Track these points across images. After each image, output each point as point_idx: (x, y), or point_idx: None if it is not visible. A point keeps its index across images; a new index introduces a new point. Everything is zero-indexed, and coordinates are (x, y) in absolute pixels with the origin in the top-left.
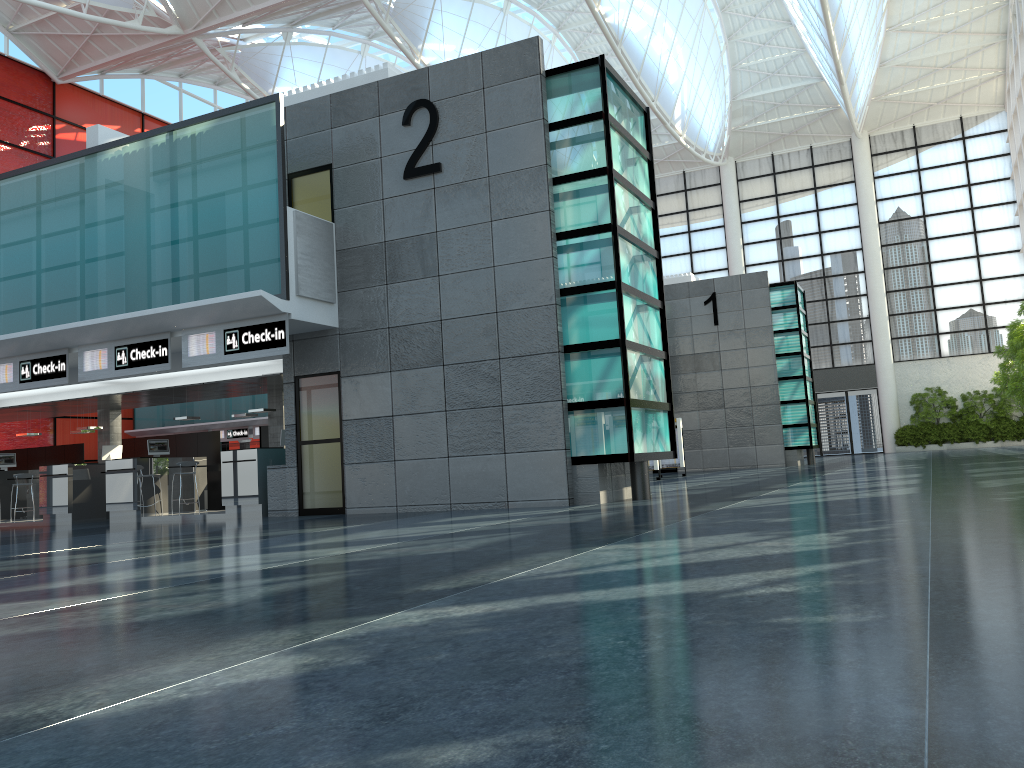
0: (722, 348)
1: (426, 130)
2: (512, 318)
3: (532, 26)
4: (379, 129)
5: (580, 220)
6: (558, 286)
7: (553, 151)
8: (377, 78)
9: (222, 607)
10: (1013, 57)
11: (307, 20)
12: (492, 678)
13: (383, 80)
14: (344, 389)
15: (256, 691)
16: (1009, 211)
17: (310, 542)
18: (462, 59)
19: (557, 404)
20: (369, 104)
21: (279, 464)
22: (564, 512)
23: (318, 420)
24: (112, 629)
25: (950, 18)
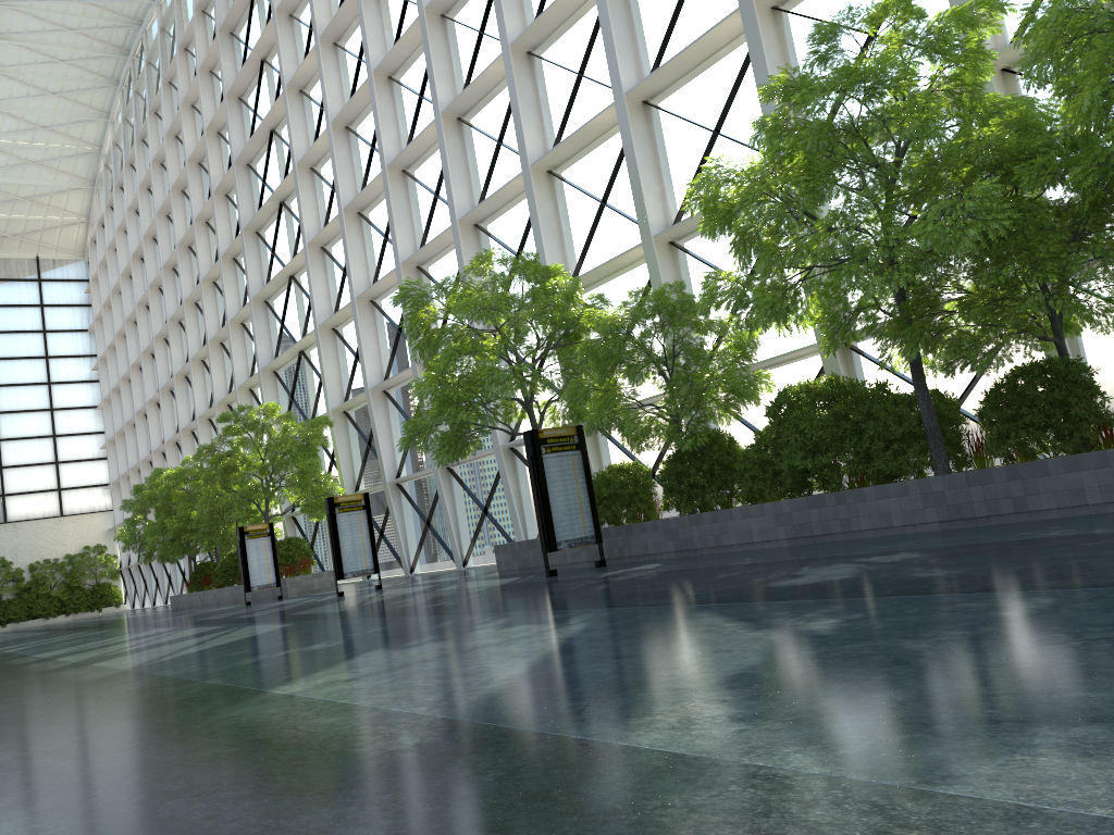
0: None
1: None
2: None
3: None
4: None
5: None
6: None
7: None
8: None
9: None
10: (105, 207)
11: None
12: None
13: None
14: None
15: None
16: (87, 364)
17: None
18: None
19: None
20: None
21: None
22: None
23: None
24: None
25: (40, 148)
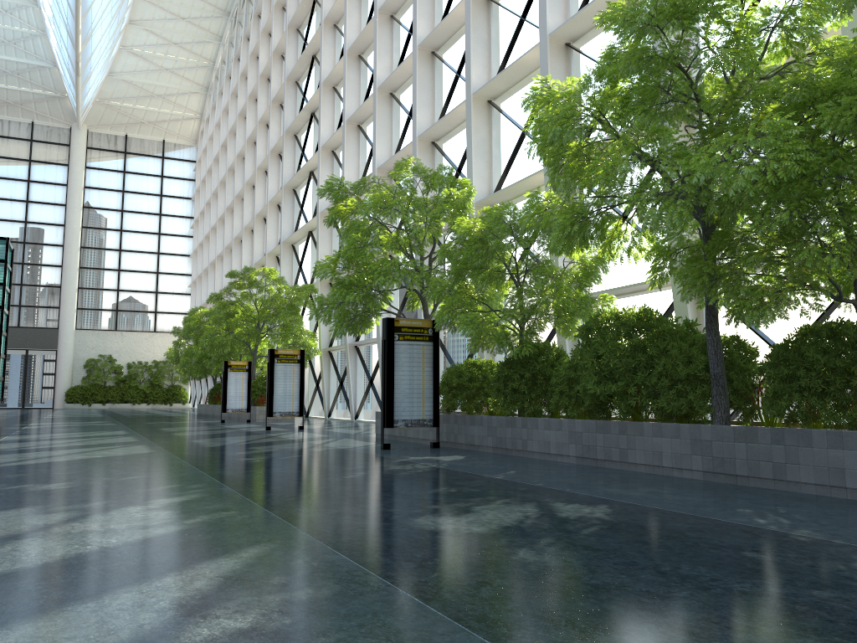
0: None
1: None
2: None
3: None
4: None
5: None
6: None
7: None
8: None
9: None
10: (211, 108)
11: None
12: None
13: None
14: None
15: None
16: (187, 224)
17: None
18: None
19: None
20: None
21: None
22: None
23: None
24: None
25: (171, 60)
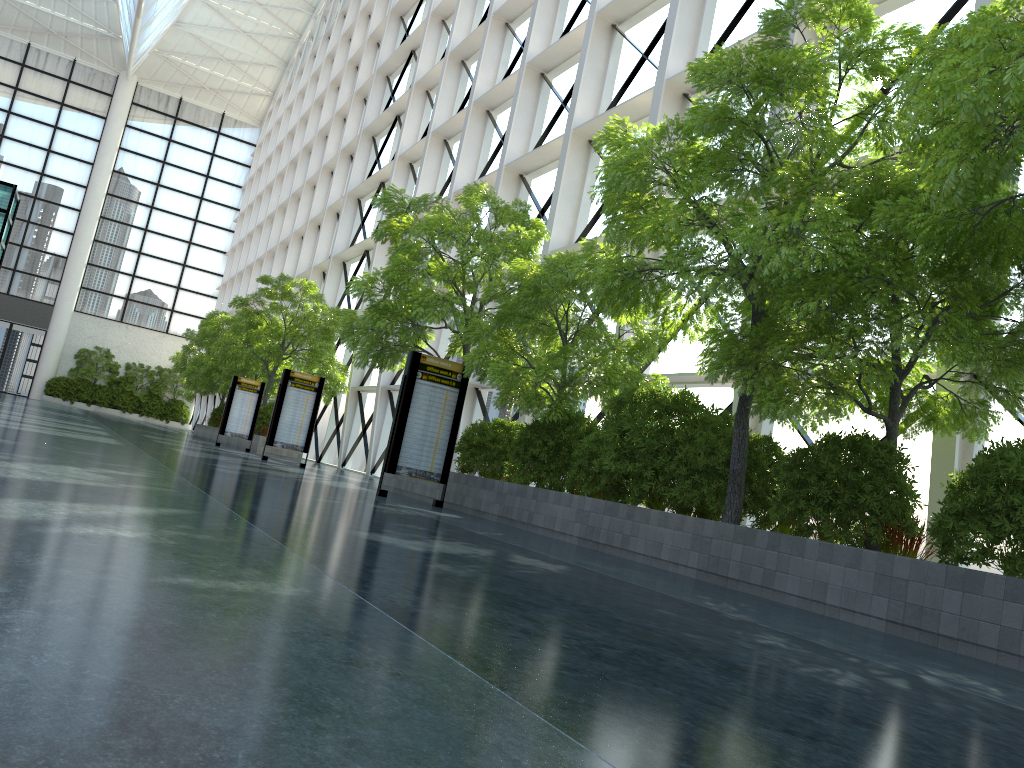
0: None
1: None
2: None
3: None
4: None
5: None
6: None
7: None
8: None
9: None
10: (286, 87)
11: None
12: None
13: None
14: None
15: None
16: (231, 215)
17: None
18: None
19: None
20: None
21: None
22: None
23: None
24: None
25: (252, 22)
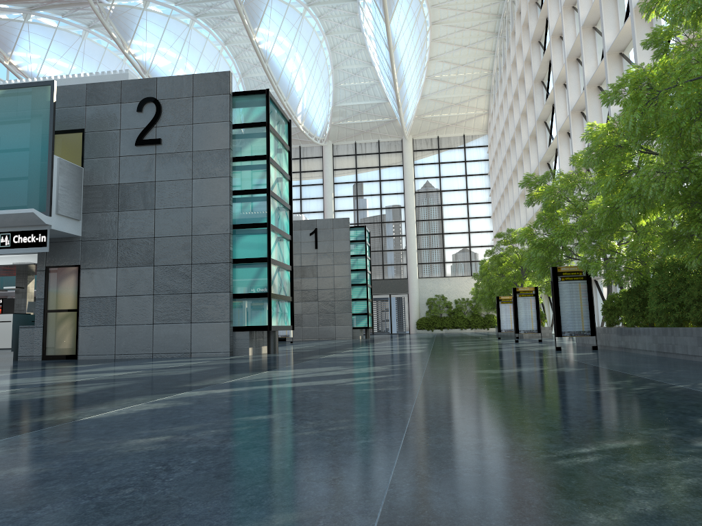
0: (319, 263)
1: (153, 117)
2: (201, 240)
3: (208, 39)
4: (120, 111)
5: (248, 184)
6: (232, 223)
7: (234, 141)
8: (121, 78)
9: (82, 393)
10: (493, 105)
11: (43, 8)
12: (256, 405)
13: (125, 80)
14: (82, 277)
15: (156, 411)
16: (486, 193)
17: (80, 371)
18: (180, 76)
19: (227, 294)
20: (114, 94)
21: (27, 325)
22: (230, 358)
23: (61, 296)
24: (33, 400)
25: (461, 77)
